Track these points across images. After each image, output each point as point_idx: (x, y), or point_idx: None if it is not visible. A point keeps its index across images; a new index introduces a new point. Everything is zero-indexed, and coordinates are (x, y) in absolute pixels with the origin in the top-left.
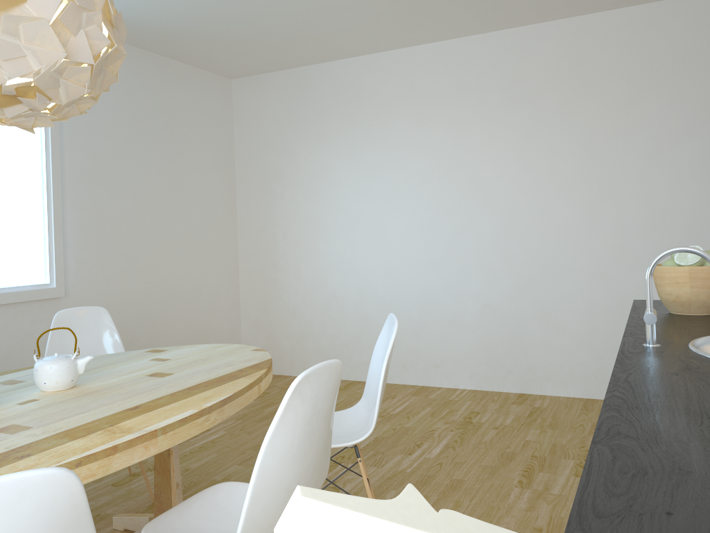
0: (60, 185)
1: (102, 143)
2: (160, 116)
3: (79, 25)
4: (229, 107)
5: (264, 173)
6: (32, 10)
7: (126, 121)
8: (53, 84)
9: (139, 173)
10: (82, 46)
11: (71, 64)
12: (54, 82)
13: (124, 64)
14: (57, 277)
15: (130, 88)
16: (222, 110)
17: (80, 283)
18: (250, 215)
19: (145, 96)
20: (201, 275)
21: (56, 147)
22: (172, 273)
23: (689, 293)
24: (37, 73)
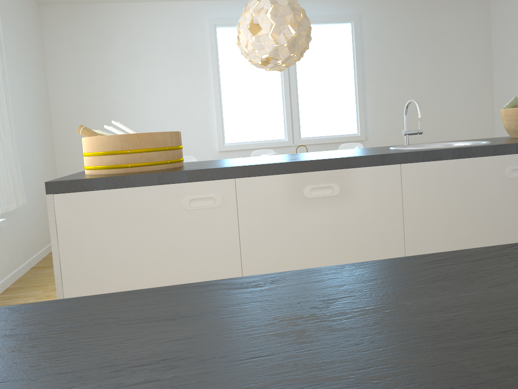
0: (361, 84)
1: (386, 57)
2: (427, 34)
3: (280, 31)
4: (487, 15)
5: (509, 58)
6: (264, 31)
7: (402, 42)
8: (275, 54)
9: (412, 71)
10: (282, 38)
11: (279, 46)
12: (276, 54)
13: (401, 9)
14: (361, 130)
15: (404, 22)
16: (480, 19)
17: (375, 134)
18: (501, 89)
19: (415, 24)
20: (460, 130)
21: (358, 64)
22: (436, 128)
23: (506, 124)
24: (269, 52)
